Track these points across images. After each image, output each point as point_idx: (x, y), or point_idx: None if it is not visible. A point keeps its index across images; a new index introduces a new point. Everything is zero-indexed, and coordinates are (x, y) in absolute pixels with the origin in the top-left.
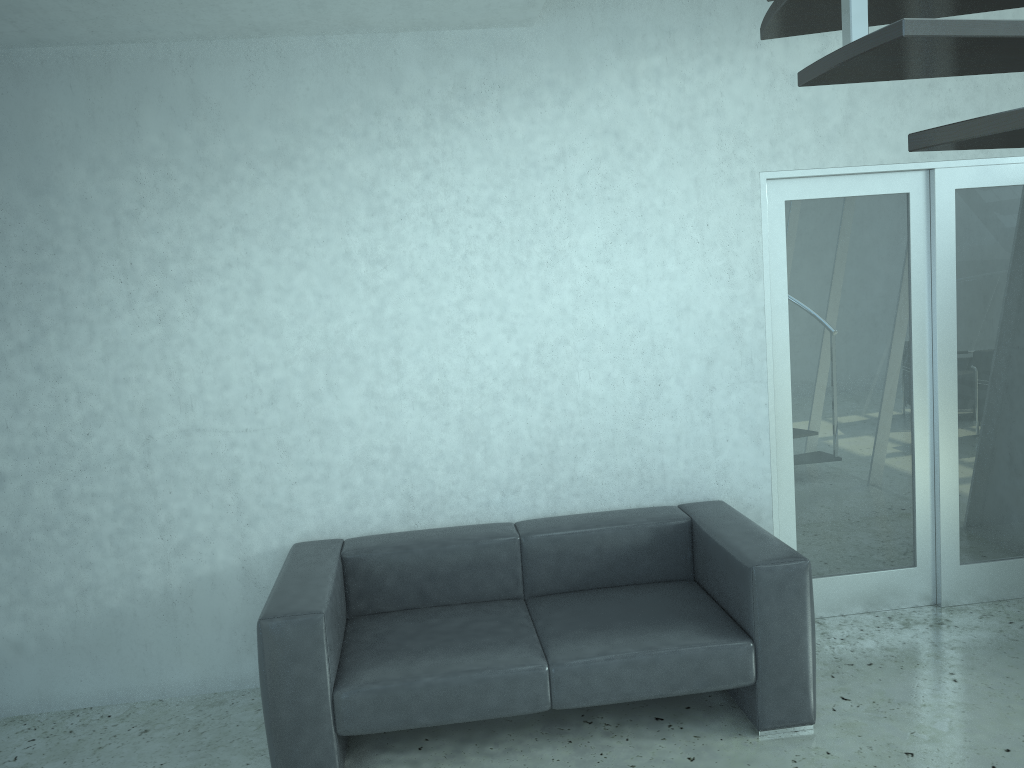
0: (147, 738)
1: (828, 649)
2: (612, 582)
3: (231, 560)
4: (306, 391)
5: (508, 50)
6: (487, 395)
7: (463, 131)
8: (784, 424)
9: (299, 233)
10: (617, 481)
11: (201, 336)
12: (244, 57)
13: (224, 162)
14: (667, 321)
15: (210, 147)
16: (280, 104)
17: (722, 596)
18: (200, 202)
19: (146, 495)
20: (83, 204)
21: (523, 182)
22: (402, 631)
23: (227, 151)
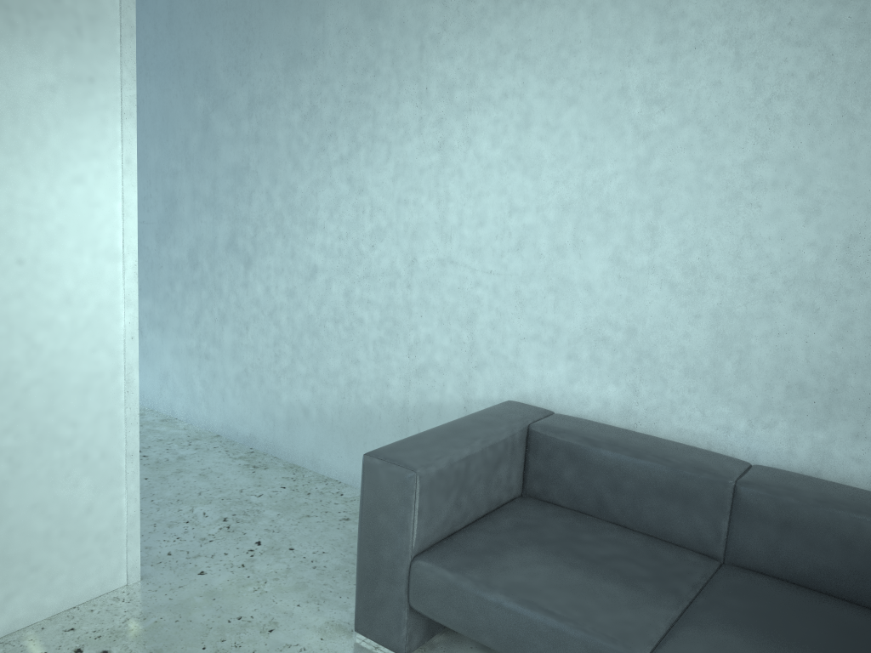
0: (341, 525)
1: None
2: (857, 598)
3: (456, 397)
4: (551, 243)
5: None
6: (757, 292)
7: None
8: None
9: (577, 62)
10: None
11: (469, 168)
12: None
13: None
14: None
15: None
16: None
17: None
18: (491, 26)
19: (403, 313)
20: (400, 28)
21: None
22: (543, 532)
23: None
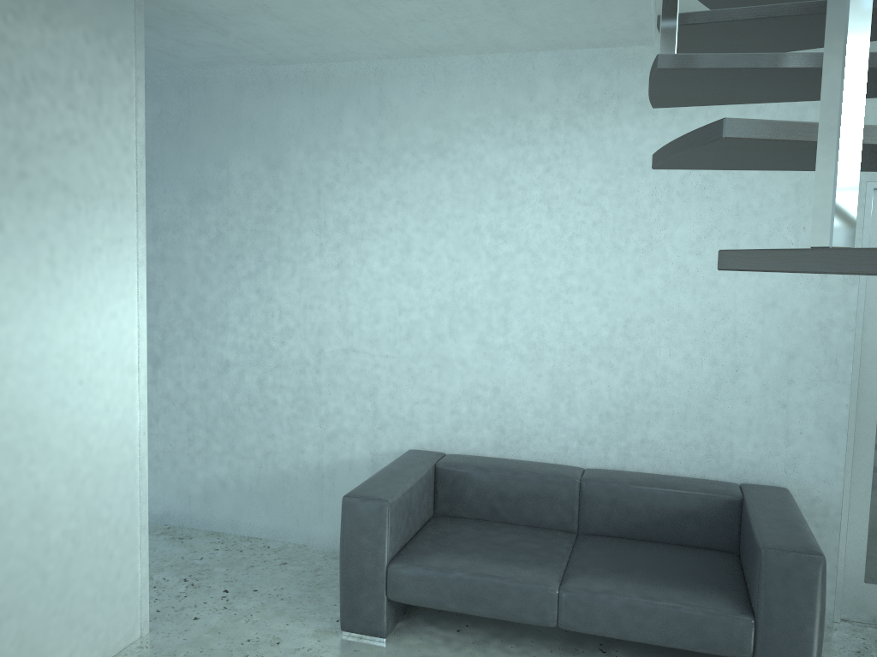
0: (283, 568)
1: (874, 655)
2: (658, 538)
3: (364, 453)
4: (433, 332)
5: (629, 65)
6: (576, 356)
7: (582, 133)
8: (867, 428)
9: (443, 209)
10: (684, 451)
11: (364, 281)
12: (419, 71)
13: (395, 151)
14: (751, 313)
15: (387, 139)
16: (441, 108)
17: (745, 572)
18: (375, 180)
19: (314, 393)
20: (299, 177)
21: (629, 178)
22: (463, 534)
23: (399, 143)
